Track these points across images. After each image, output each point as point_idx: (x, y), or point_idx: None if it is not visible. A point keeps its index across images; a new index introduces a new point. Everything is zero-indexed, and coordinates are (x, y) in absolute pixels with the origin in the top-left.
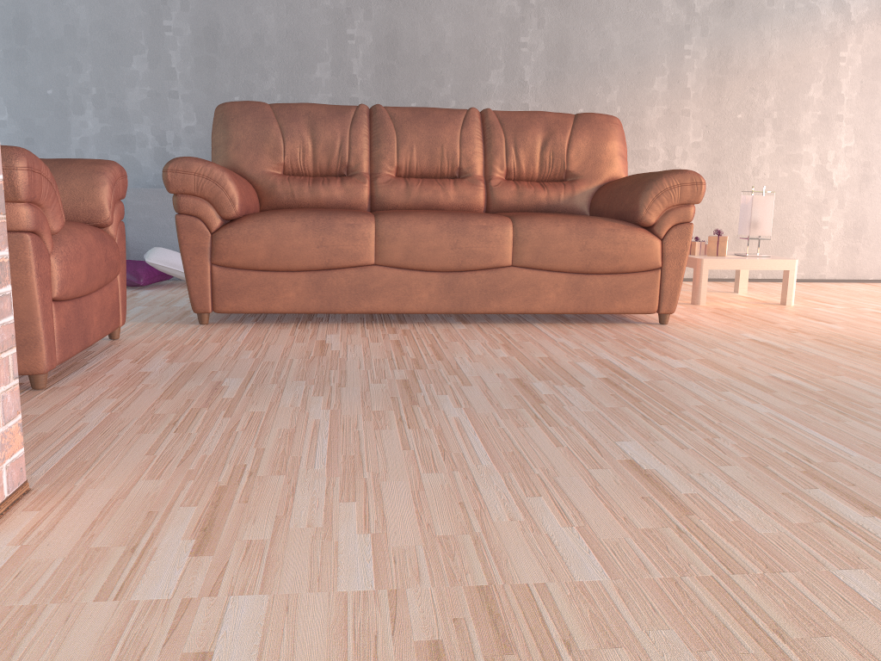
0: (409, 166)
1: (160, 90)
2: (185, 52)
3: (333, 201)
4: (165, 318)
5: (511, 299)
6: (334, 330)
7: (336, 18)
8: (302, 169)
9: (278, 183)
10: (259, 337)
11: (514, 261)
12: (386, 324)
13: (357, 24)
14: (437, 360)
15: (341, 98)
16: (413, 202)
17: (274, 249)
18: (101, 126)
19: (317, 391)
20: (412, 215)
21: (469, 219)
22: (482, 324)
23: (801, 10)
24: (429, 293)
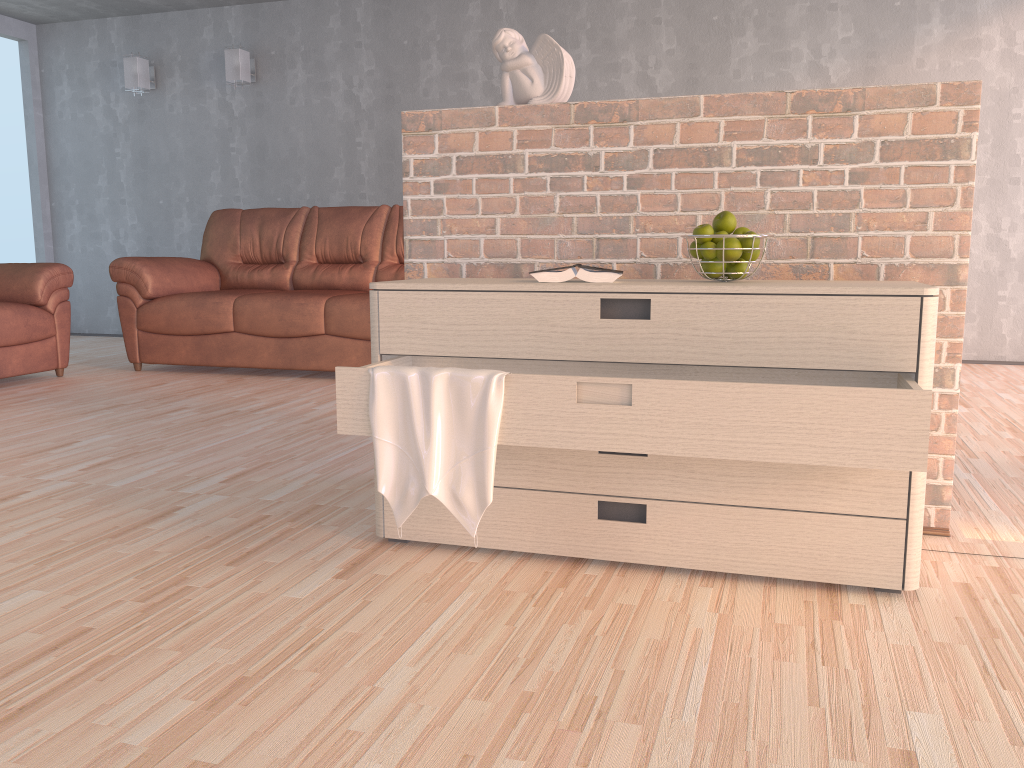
0: (324, 255)
1: (228, 196)
2: (244, 166)
3: (263, 283)
4: (131, 366)
5: (325, 360)
6: (199, 377)
7: (348, 130)
8: (254, 259)
9: (230, 270)
10: (138, 379)
11: (325, 330)
12: (248, 375)
13: (363, 133)
14: (186, 396)
15: (353, 194)
16: (316, 283)
17: (169, 319)
18: (192, 225)
19: (62, 405)
20: (259, 295)
21: (294, 298)
22: (311, 378)
23: (771, 79)
24: (269, 353)
